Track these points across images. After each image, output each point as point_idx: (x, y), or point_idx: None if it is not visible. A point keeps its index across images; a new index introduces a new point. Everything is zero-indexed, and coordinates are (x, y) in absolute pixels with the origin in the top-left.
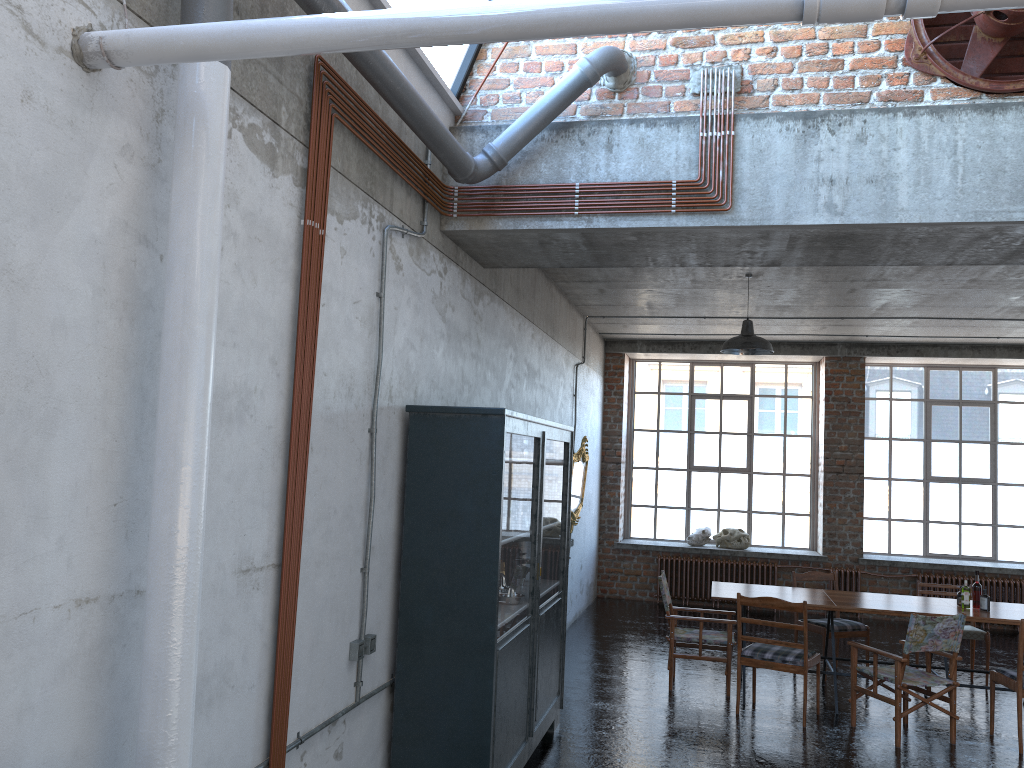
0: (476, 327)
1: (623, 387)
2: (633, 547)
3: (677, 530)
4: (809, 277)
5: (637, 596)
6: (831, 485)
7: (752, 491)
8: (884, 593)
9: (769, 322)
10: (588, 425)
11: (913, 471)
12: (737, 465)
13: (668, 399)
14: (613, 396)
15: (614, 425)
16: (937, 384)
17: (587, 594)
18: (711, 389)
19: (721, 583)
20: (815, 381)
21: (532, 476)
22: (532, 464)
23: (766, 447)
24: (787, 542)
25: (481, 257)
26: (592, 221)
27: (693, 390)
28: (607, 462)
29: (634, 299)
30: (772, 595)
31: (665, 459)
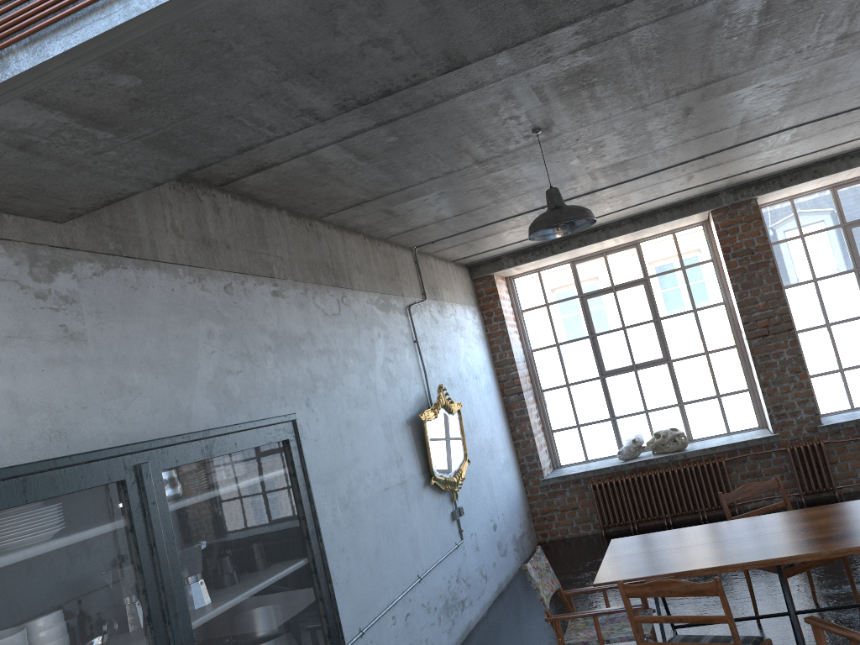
0: (56, 316)
1: (502, 310)
2: (561, 480)
3: (608, 445)
4: (617, 107)
5: (581, 532)
6: (760, 352)
7: (677, 381)
8: (859, 458)
9: (622, 190)
10: (460, 366)
11: (852, 308)
12: (652, 357)
13: (558, 308)
14: (494, 323)
15: (504, 353)
16: (851, 203)
17: (518, 550)
18: (601, 284)
19: (622, 541)
20: (710, 241)
21: (112, 557)
22: (105, 536)
23: (678, 329)
24: (732, 426)
25: (9, 207)
26: (8, 65)
27: (582, 291)
28: (508, 395)
29: (439, 210)
30: (684, 554)
31: (574, 372)
